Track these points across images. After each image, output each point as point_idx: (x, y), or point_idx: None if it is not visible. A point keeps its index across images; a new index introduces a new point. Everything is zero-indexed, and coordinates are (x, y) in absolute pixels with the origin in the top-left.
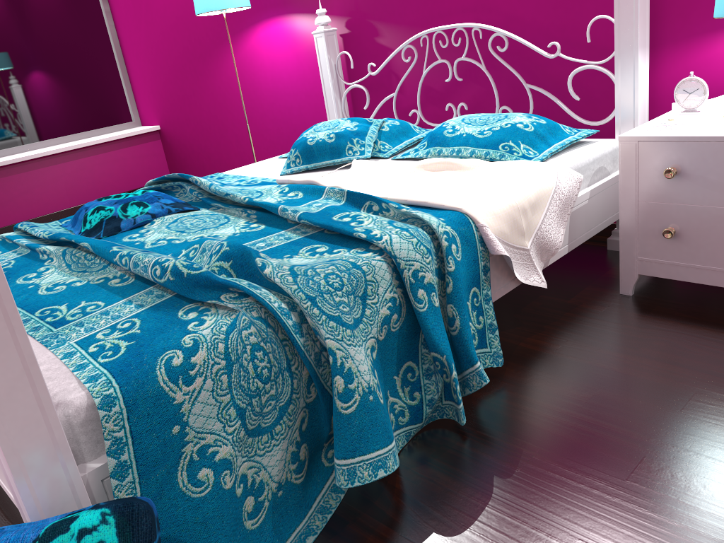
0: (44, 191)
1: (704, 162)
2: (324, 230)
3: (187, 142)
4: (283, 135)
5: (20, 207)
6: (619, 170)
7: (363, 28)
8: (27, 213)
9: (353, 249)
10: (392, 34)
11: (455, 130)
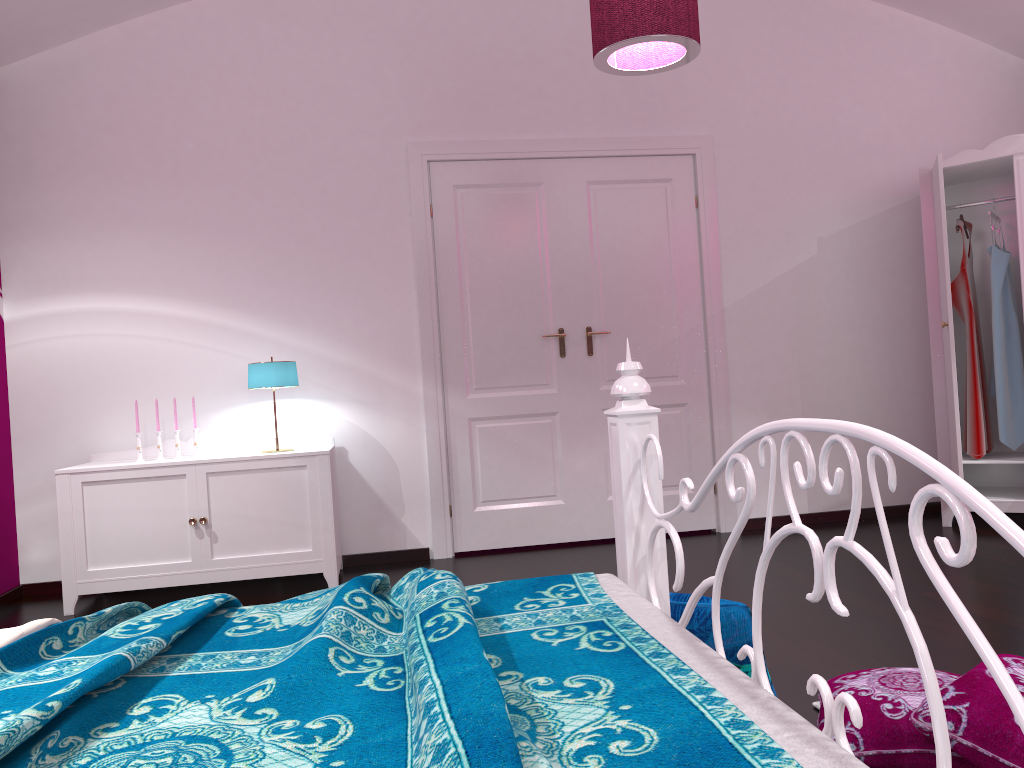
0: None
1: None
2: (158, 653)
3: None
4: None
5: None
6: None
7: None
8: None
9: (231, 617)
10: None
11: None
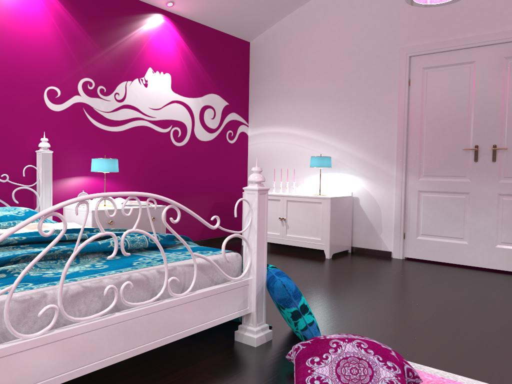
0: None
1: (119, 217)
2: (96, 240)
3: None
4: None
5: None
6: (91, 224)
7: None
8: None
9: None
10: None
11: None
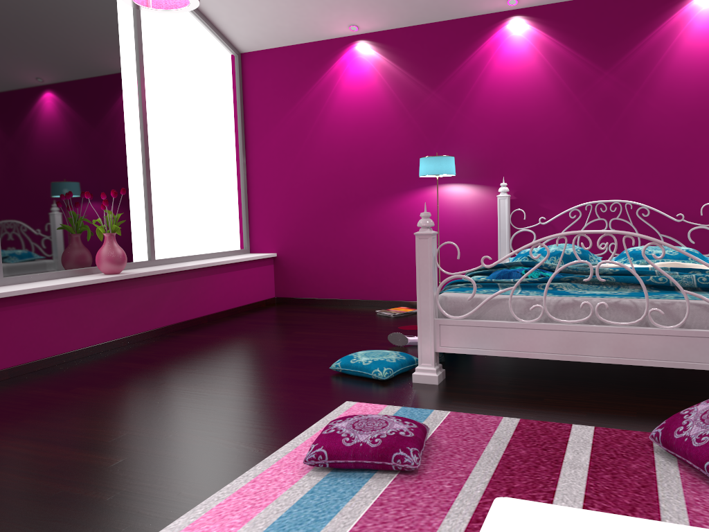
0: (214, 294)
1: None
2: None
3: (310, 266)
4: None
5: (200, 304)
6: None
7: (529, 197)
8: (202, 310)
9: None
10: (553, 202)
11: (650, 251)
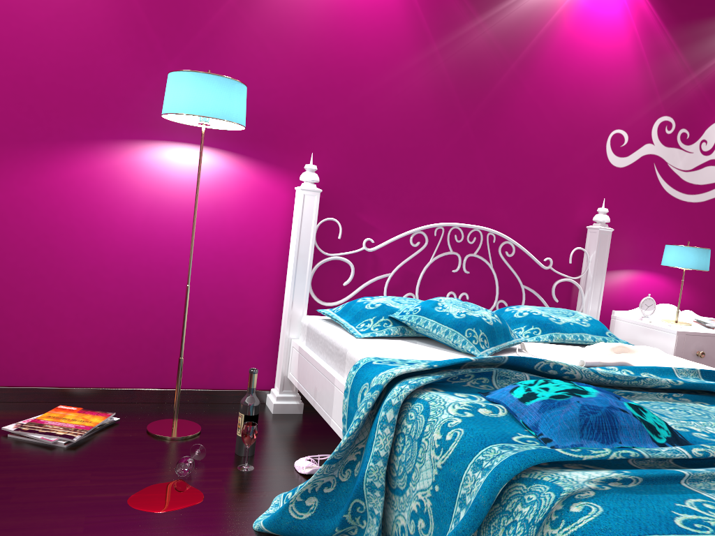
0: None
1: (711, 348)
2: None
3: None
4: (139, 303)
5: None
6: (673, 353)
7: (342, 198)
8: None
9: None
10: (379, 214)
11: (556, 319)
